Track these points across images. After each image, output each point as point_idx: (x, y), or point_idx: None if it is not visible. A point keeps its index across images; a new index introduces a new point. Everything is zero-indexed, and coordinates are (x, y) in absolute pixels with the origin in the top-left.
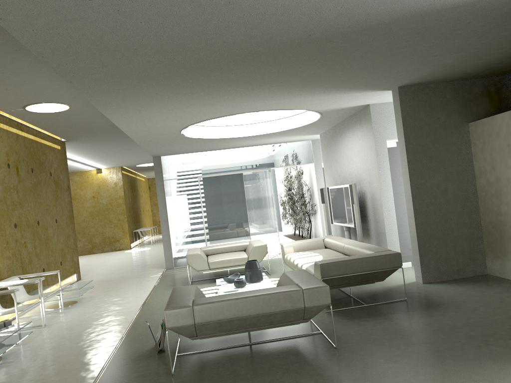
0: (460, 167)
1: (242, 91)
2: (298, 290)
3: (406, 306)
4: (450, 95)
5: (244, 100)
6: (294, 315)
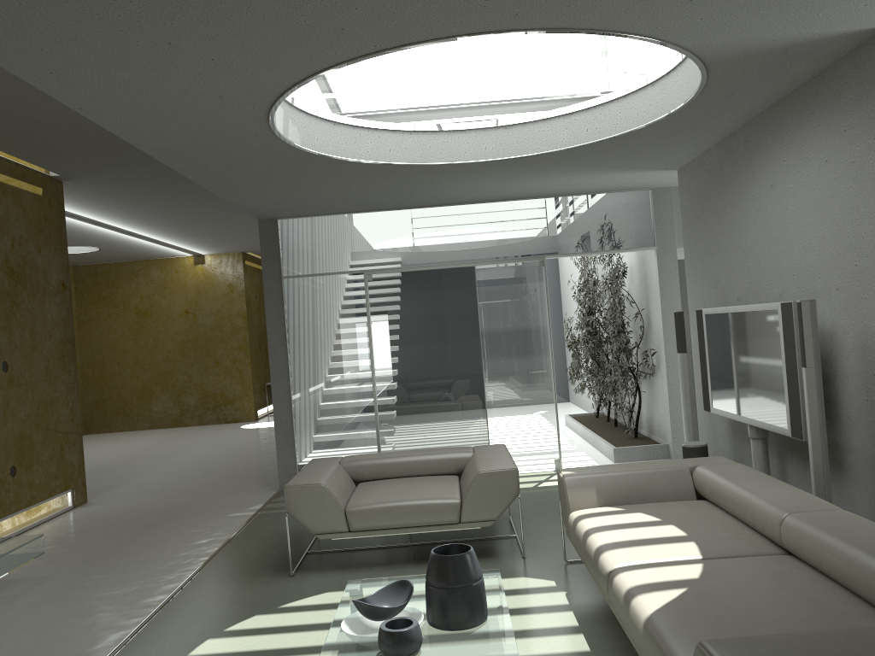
0: None
1: None
2: None
3: None
4: None
5: None
6: None
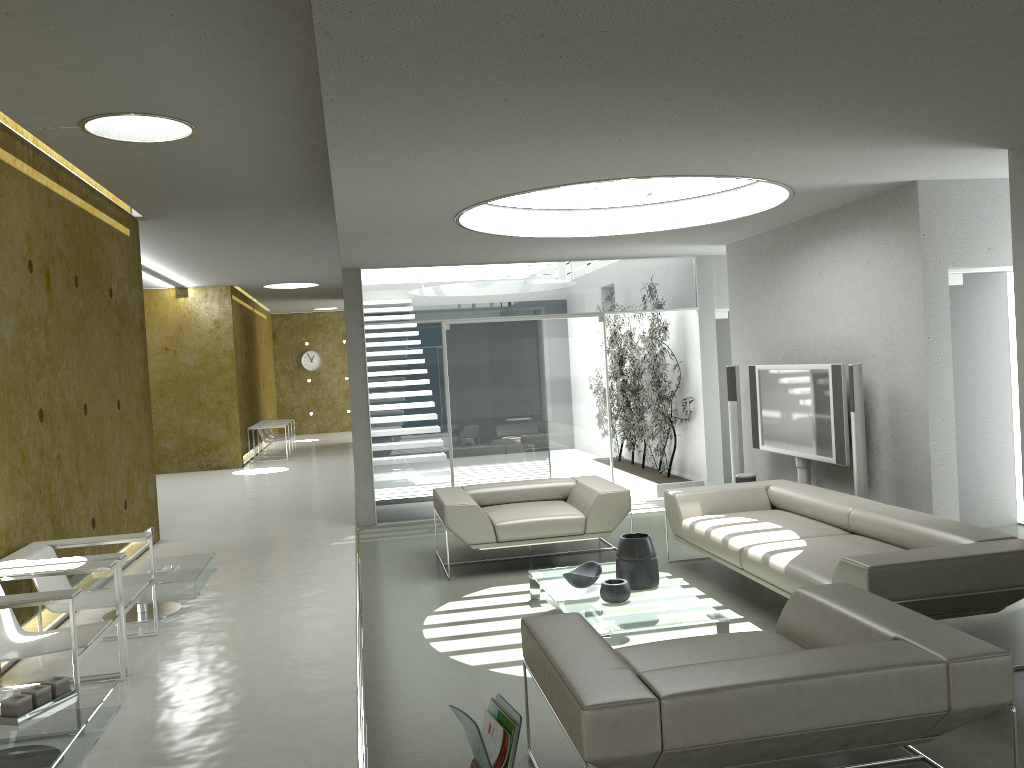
0: None
1: (706, 116)
2: (937, 665)
3: None
4: None
5: (679, 144)
6: (912, 728)
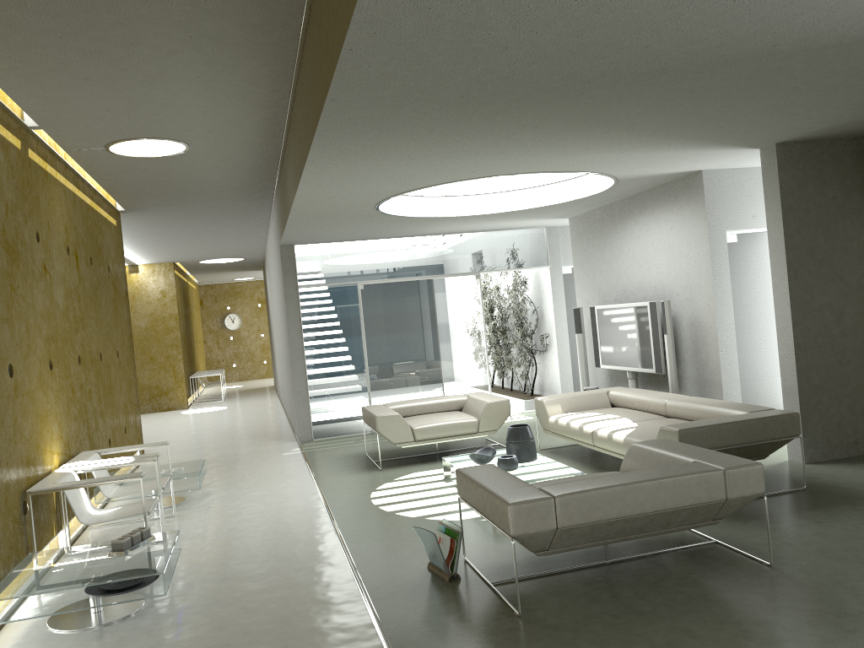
0: (862, 277)
1: (559, 135)
2: (718, 471)
3: (817, 499)
4: (851, 161)
5: (541, 152)
6: (705, 512)
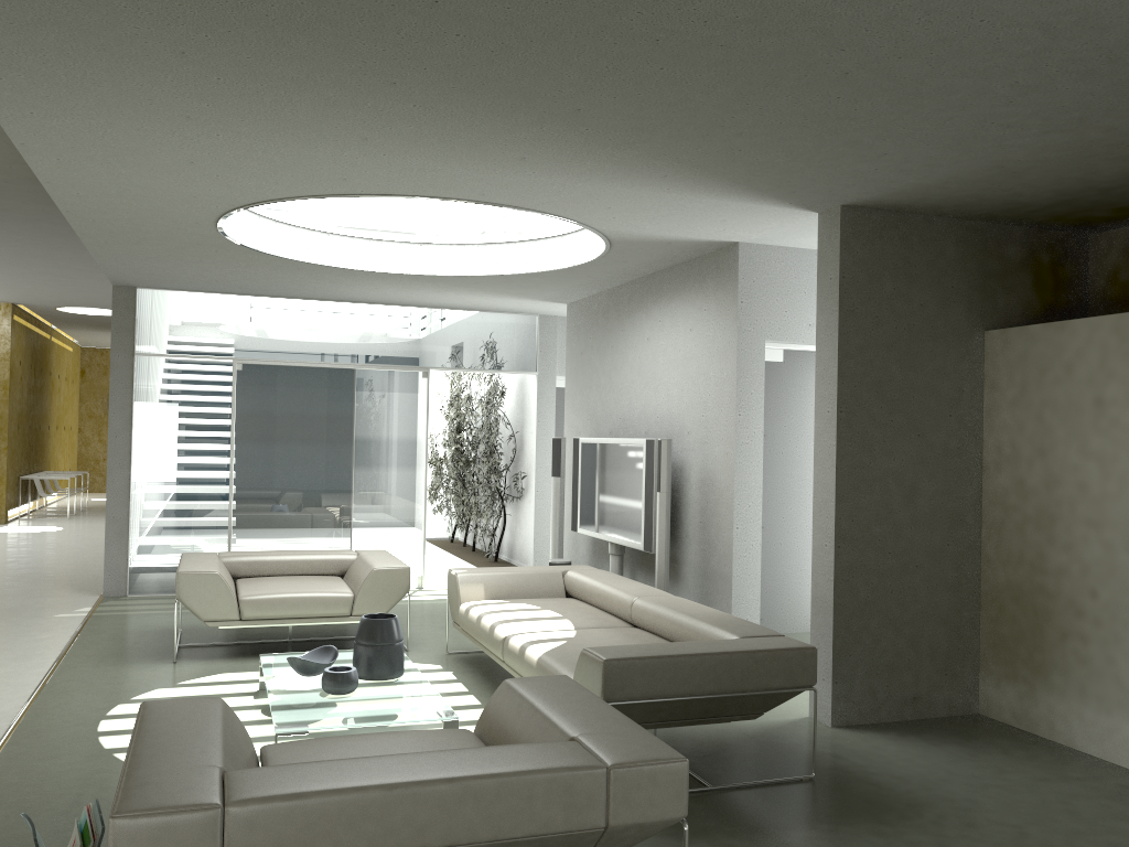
0: (953, 437)
1: (454, 117)
2: (595, 771)
3: (824, 802)
4: (954, 253)
5: (442, 154)
6: None
